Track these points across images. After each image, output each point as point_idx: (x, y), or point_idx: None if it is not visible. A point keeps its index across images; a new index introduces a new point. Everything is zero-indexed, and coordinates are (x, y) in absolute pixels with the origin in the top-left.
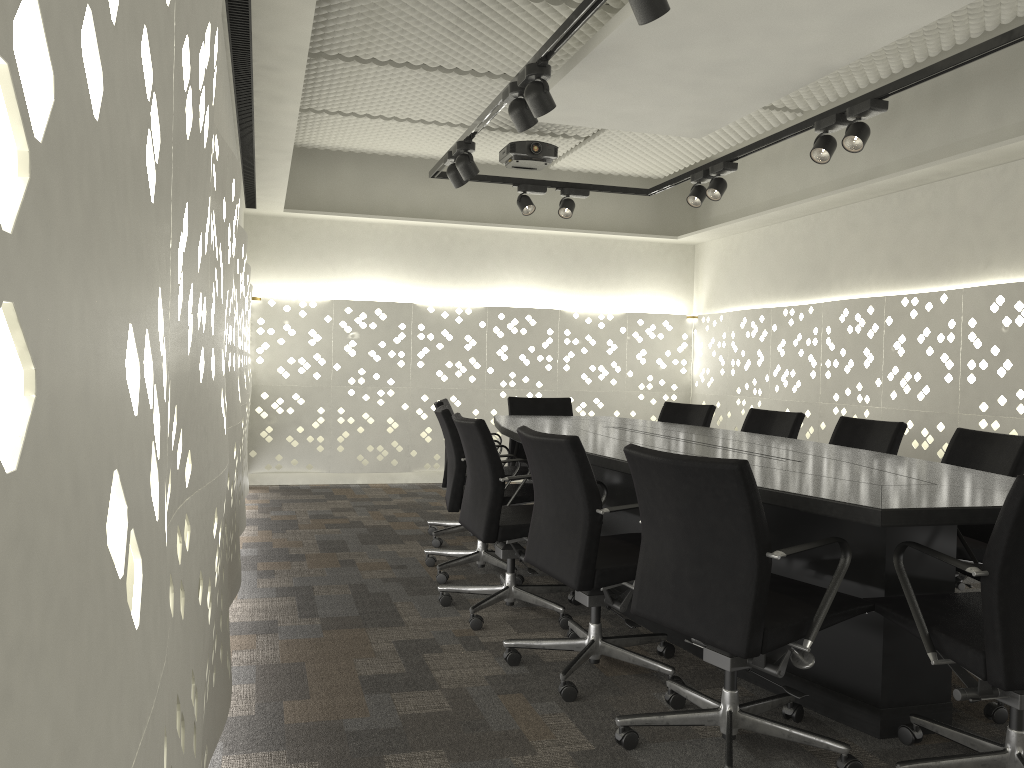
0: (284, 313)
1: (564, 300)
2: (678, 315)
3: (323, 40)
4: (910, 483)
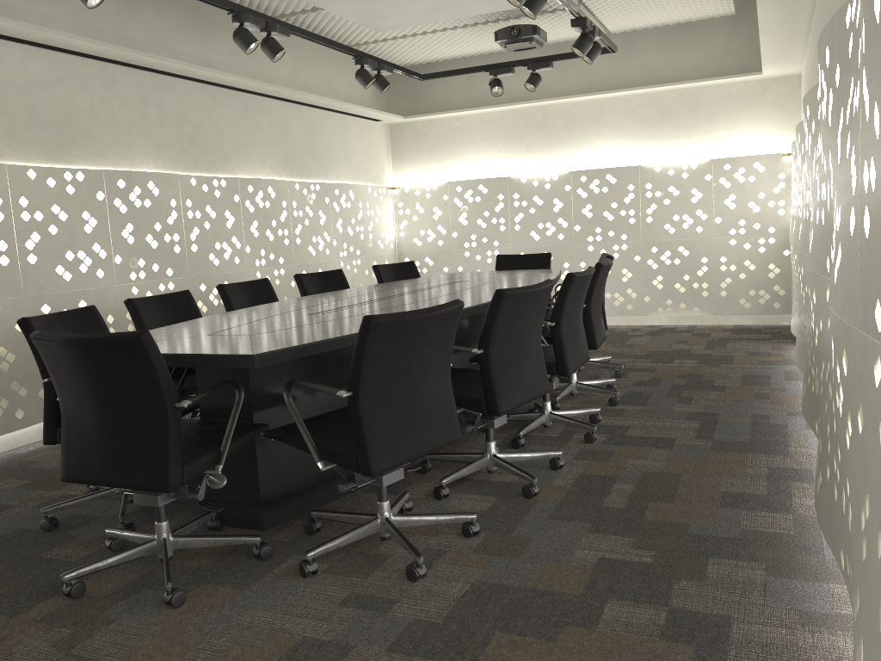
0: (415, 196)
1: (652, 155)
2: (771, 154)
3: (266, 7)
4: (240, 334)
